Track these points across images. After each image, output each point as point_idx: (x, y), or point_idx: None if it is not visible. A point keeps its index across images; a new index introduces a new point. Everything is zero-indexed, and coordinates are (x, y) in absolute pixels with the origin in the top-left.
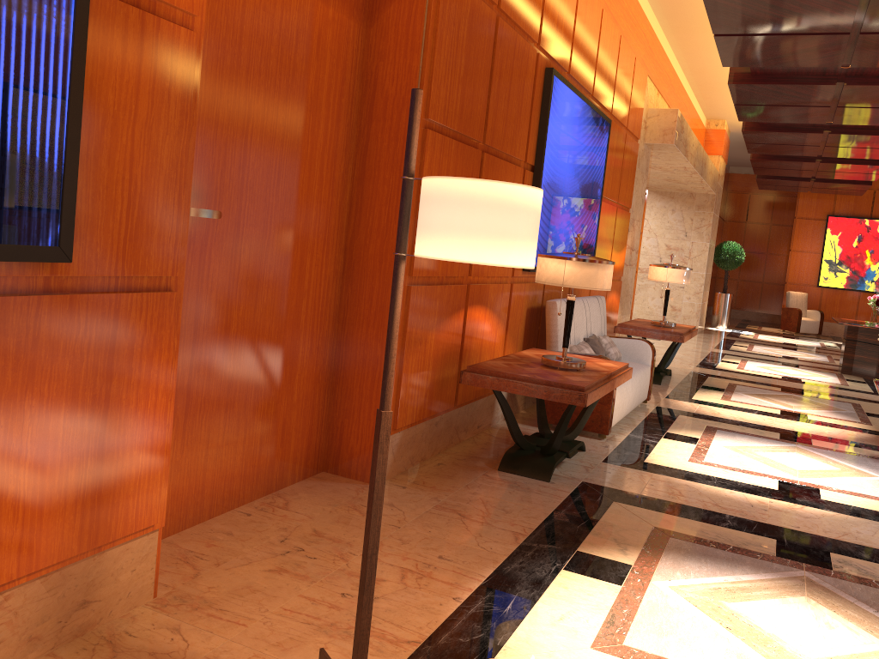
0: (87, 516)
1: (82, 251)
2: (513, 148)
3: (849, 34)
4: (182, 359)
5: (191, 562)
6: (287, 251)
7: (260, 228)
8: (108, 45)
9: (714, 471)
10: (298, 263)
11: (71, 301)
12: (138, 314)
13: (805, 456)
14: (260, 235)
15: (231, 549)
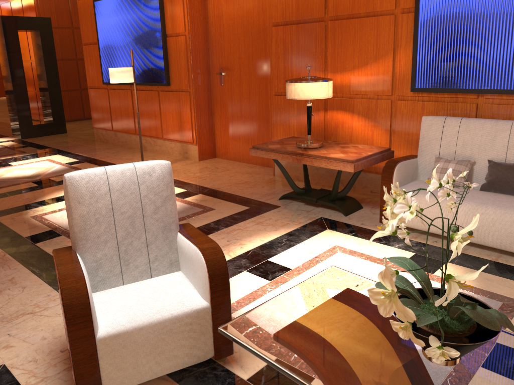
0: (180, 134)
1: (173, 84)
2: (371, 6)
3: None
4: (229, 113)
5: (215, 162)
6: (259, 83)
7: (248, 76)
8: (172, 46)
9: (309, 248)
10: (264, 87)
11: (173, 93)
12: (182, 96)
13: None
14: (248, 78)
15: (221, 164)
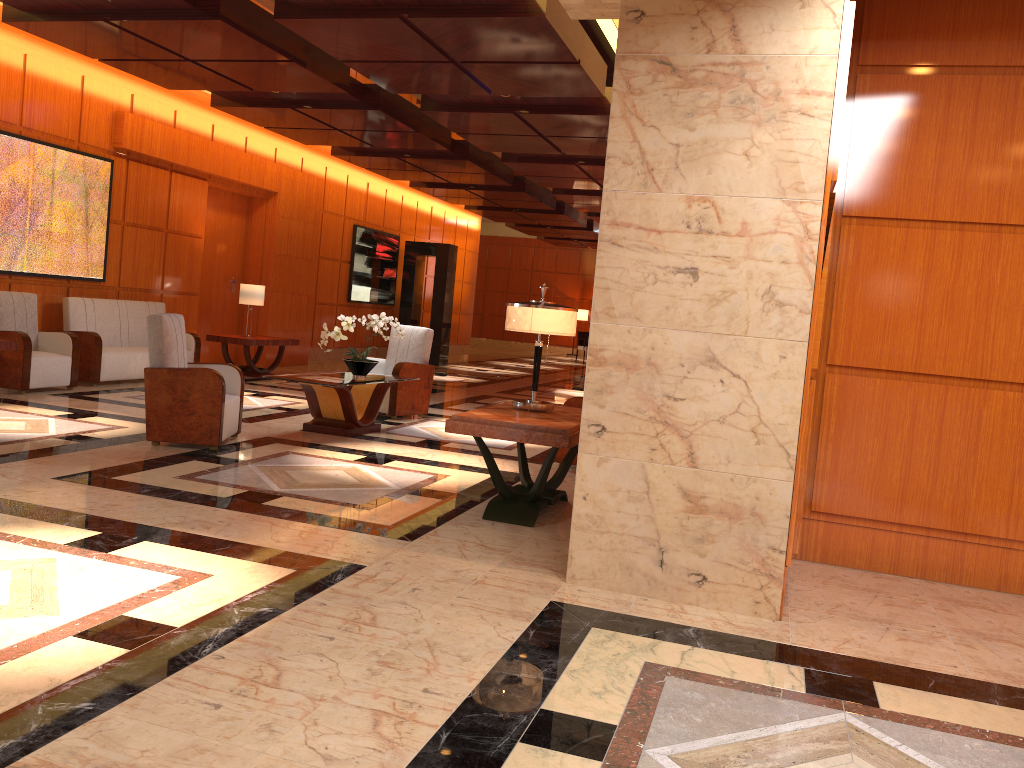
0: None
1: None
2: None
3: (457, 60)
4: None
5: None
6: None
7: None
8: None
9: None
10: None
11: None
12: None
13: (451, 434)
14: None
15: None
